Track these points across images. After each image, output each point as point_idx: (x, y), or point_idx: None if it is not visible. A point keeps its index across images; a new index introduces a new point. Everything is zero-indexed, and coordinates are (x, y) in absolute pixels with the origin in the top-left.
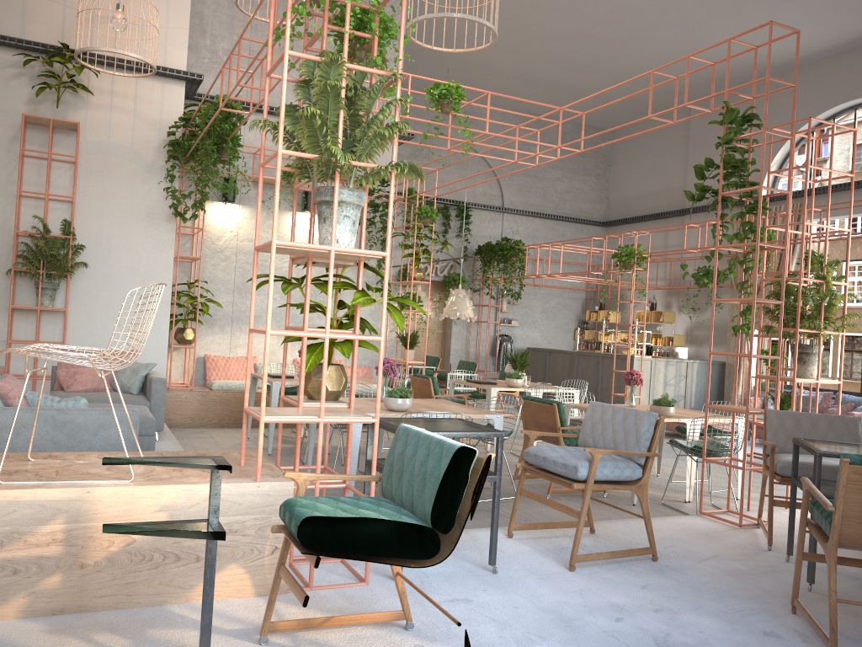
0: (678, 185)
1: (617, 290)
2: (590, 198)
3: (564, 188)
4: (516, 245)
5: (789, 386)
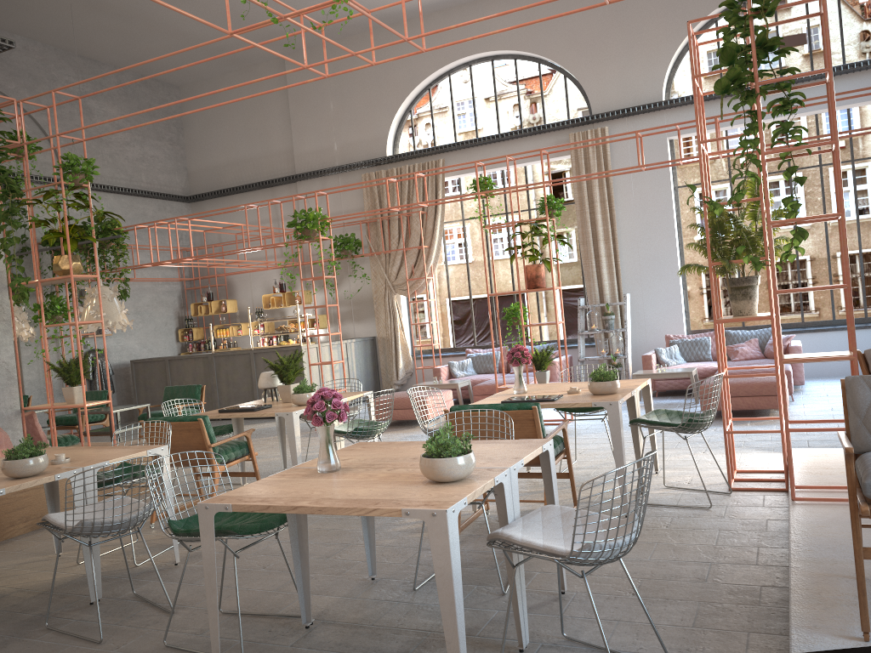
0: (281, 149)
1: (224, 275)
2: (168, 168)
3: (136, 155)
4: (112, 226)
5: (445, 349)
